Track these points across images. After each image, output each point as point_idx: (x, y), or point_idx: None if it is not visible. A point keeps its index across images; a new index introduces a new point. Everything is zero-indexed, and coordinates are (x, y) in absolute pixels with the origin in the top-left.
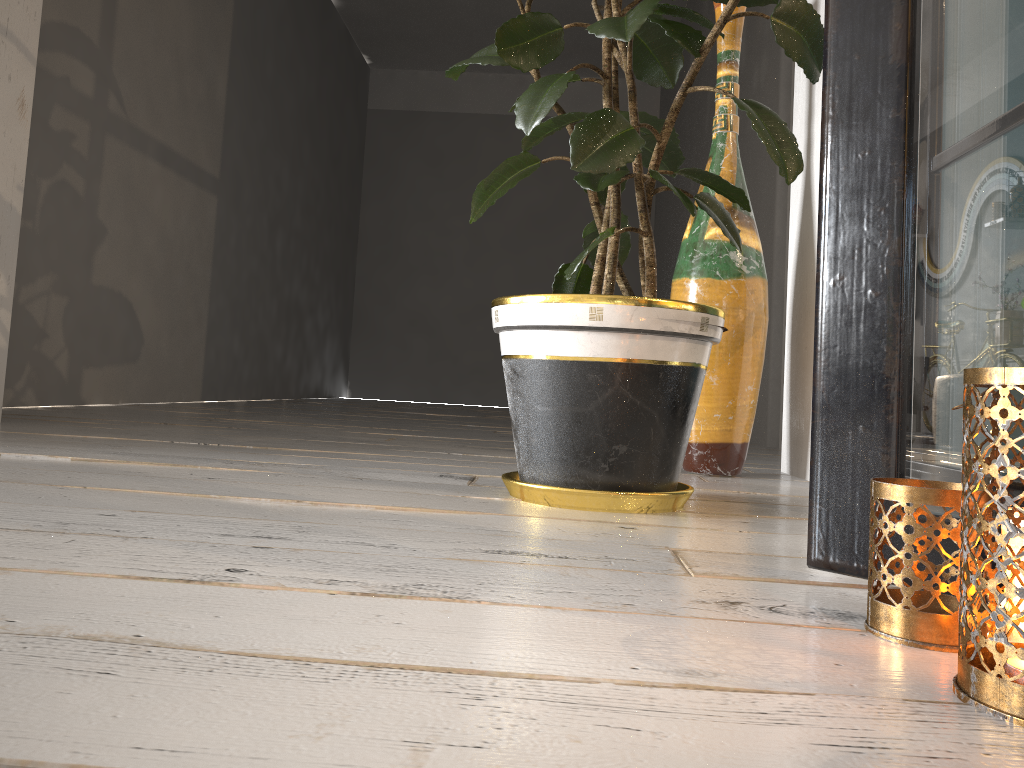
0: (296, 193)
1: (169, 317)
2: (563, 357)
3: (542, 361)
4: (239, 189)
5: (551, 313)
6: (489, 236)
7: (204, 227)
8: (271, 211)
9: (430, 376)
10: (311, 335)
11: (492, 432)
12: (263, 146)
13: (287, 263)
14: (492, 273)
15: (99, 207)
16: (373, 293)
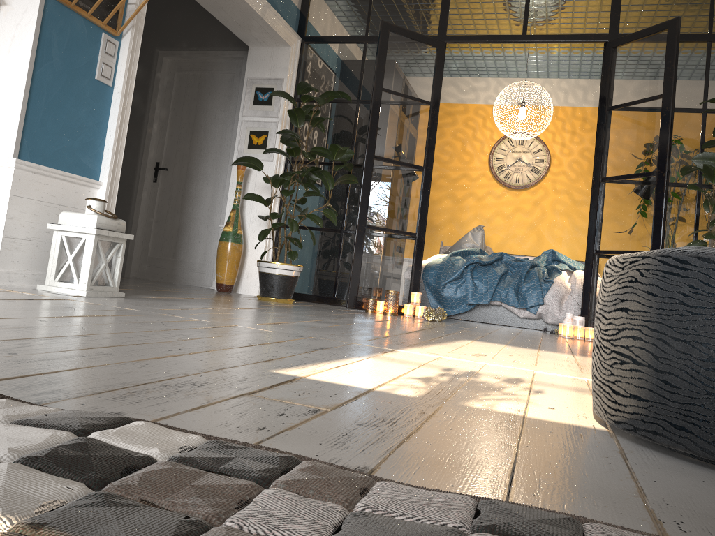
0: None
1: None
2: (293, 276)
3: (289, 276)
4: None
5: (294, 268)
6: None
7: None
8: None
9: None
10: None
11: None
12: None
13: None
14: None
15: None
16: None
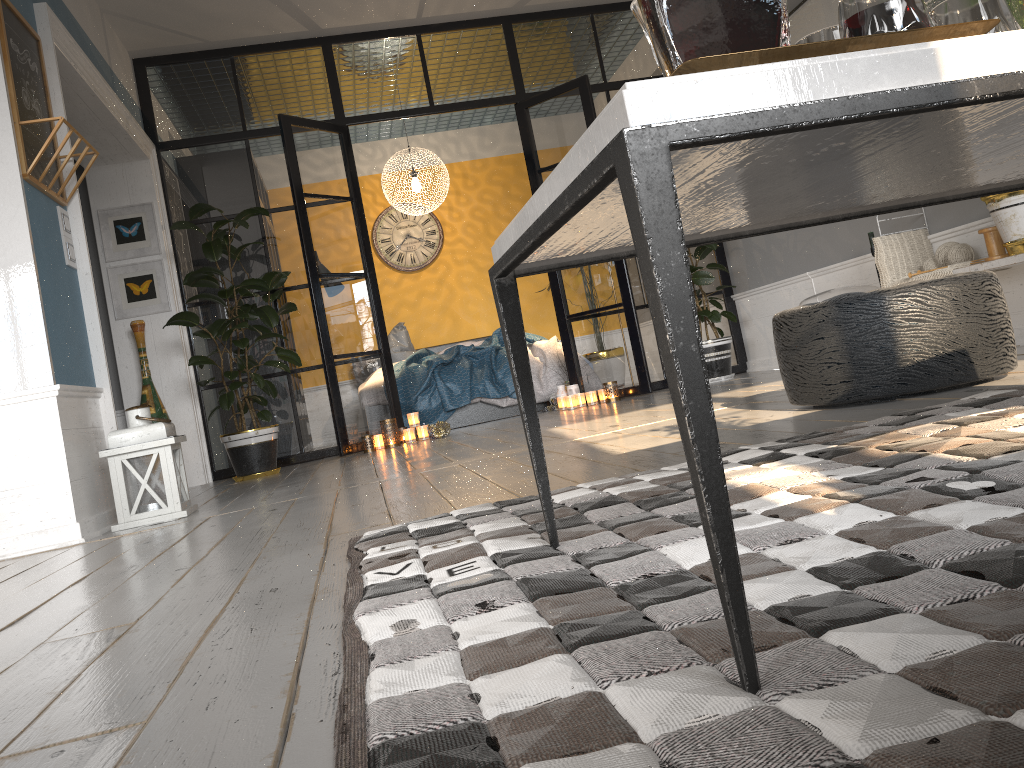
0: None
1: None
2: (274, 439)
3: (271, 441)
4: None
5: (274, 429)
6: None
7: None
8: None
9: None
10: None
11: None
12: None
13: None
14: None
15: None
16: None
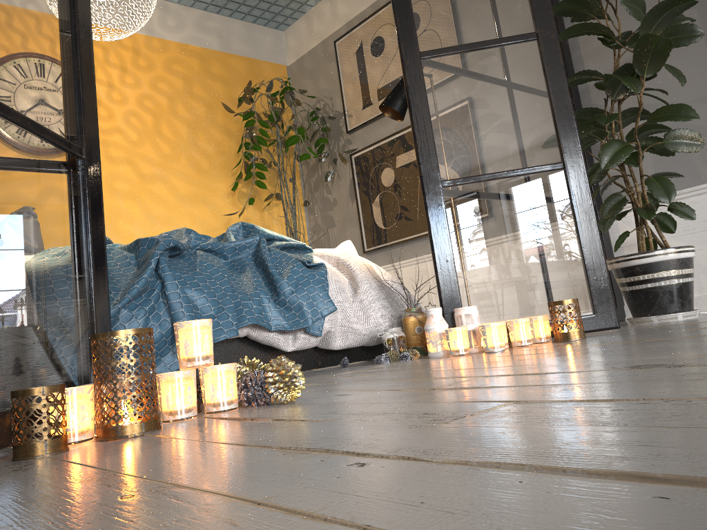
0: None
1: None
2: None
3: None
4: None
5: None
6: None
7: None
8: None
9: None
10: None
11: None
12: None
13: None
14: None
15: None
16: None
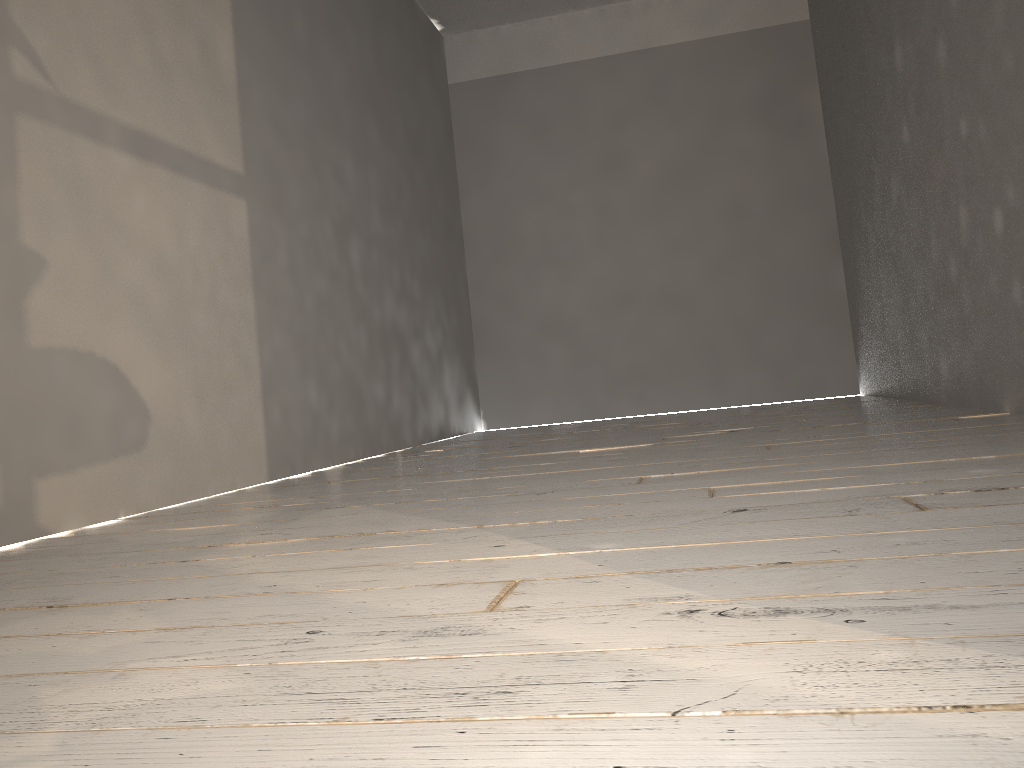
0: (368, 189)
1: (192, 375)
2: None
3: None
4: (280, 188)
5: None
6: (619, 206)
7: (231, 242)
8: (335, 214)
9: (577, 388)
10: (421, 363)
11: (706, 495)
12: (308, 130)
13: (371, 278)
14: (631, 250)
15: (22, 227)
16: (492, 300)
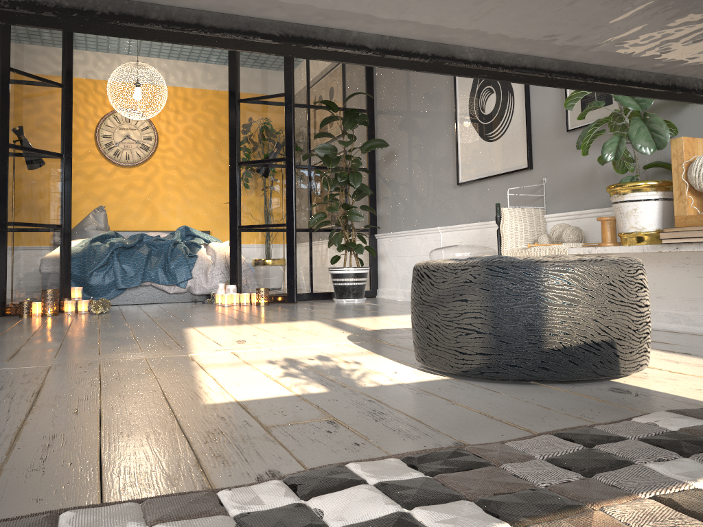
0: None
1: None
2: None
3: None
4: None
5: None
6: None
7: None
8: None
9: None
10: None
11: None
12: None
13: None
14: None
15: None
16: None
